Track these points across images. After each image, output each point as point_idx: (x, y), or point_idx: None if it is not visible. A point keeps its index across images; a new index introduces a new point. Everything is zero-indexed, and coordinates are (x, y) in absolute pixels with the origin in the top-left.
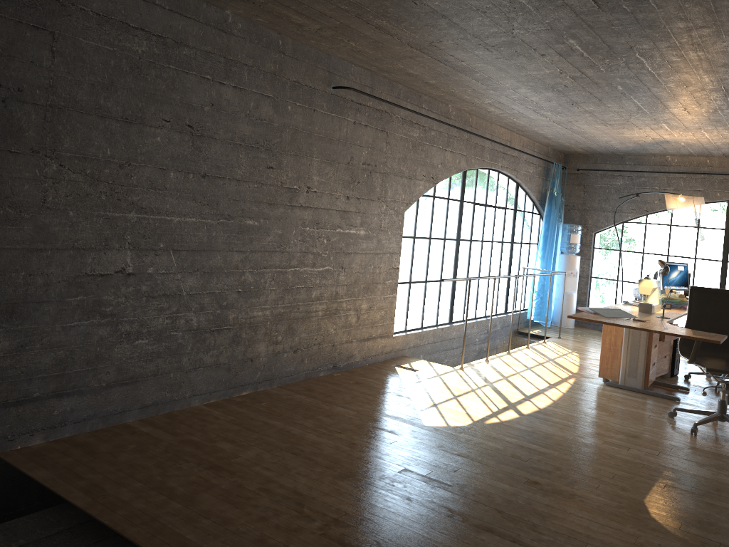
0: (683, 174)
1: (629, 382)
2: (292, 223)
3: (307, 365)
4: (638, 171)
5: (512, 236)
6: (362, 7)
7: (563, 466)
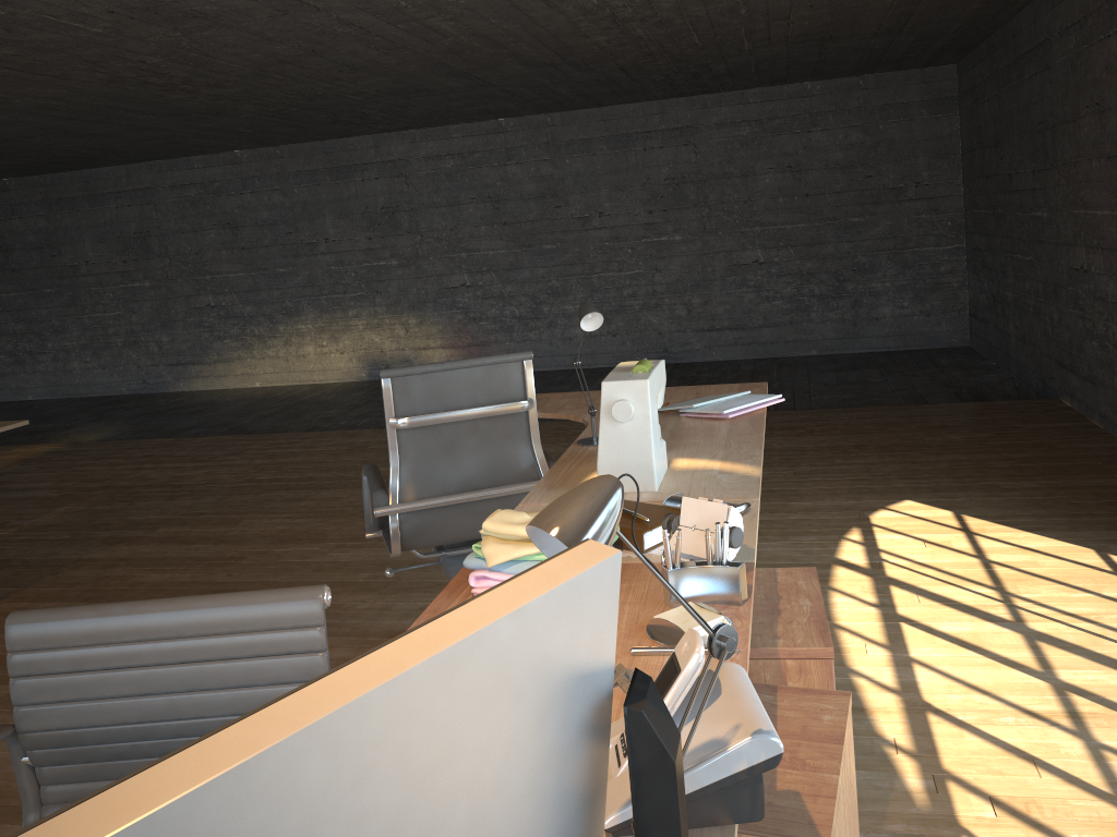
0: None
1: None
2: None
3: None
4: None
5: None
6: None
7: None
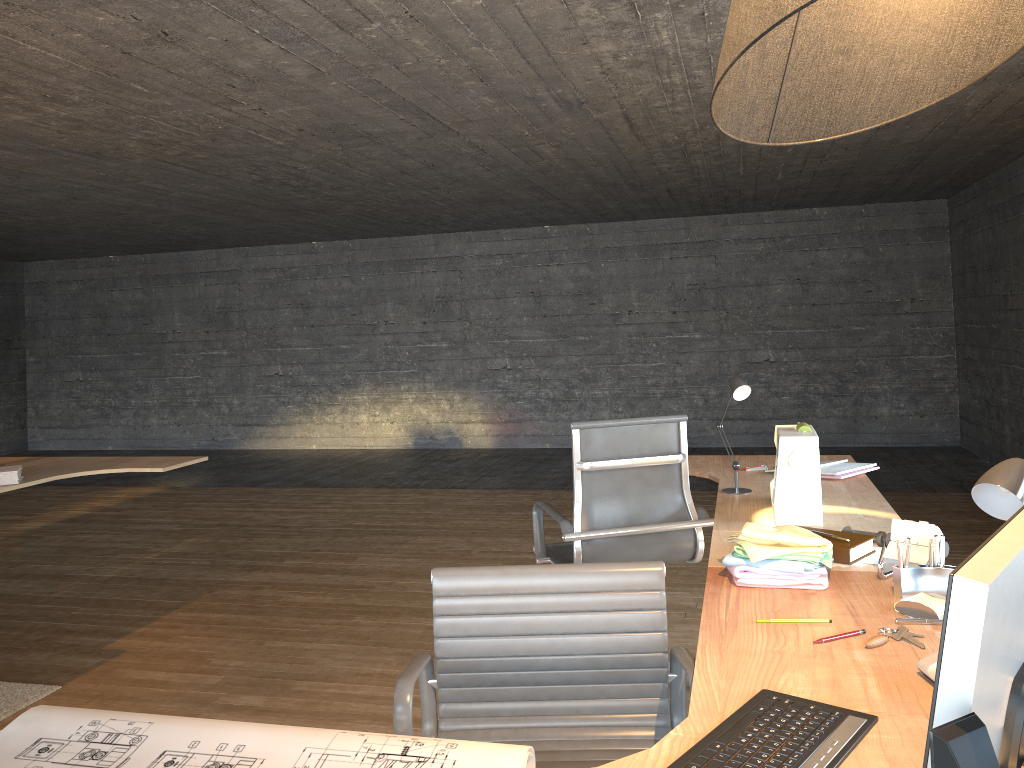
0: None
1: None
2: None
3: None
4: None
5: None
6: (951, 115)
7: None
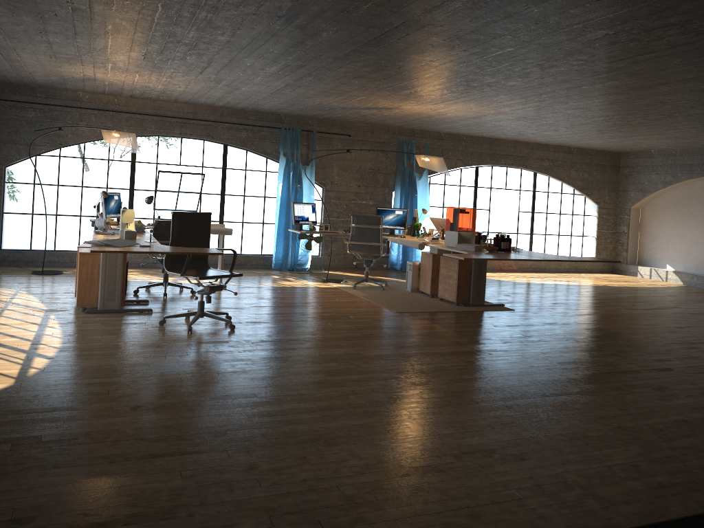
0: (94, 110)
1: (108, 305)
2: None
3: None
4: (52, 104)
5: None
6: None
7: (141, 387)
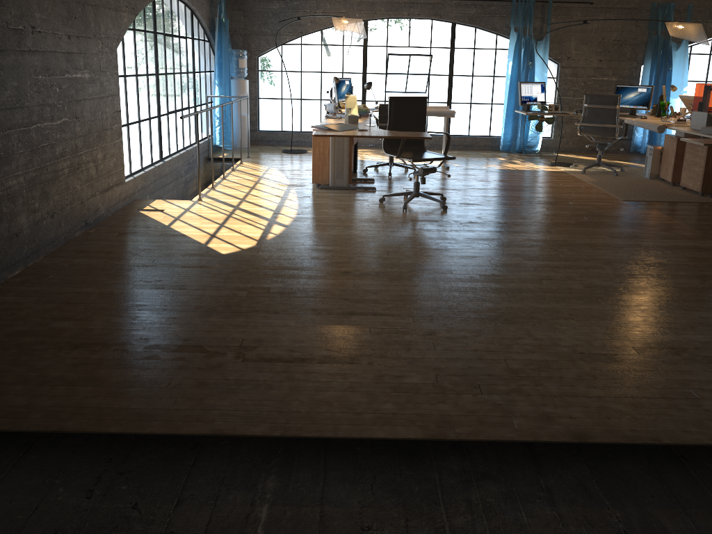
0: None
1: (338, 182)
2: (26, 73)
3: (64, 228)
4: None
5: (194, 65)
6: None
7: (352, 256)
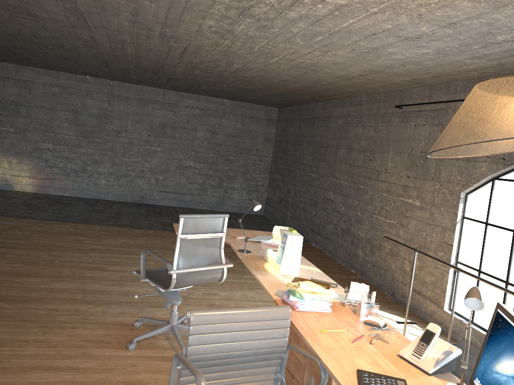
0: None
1: None
2: (377, 190)
3: (378, 279)
4: None
5: None
6: (313, 83)
7: None
